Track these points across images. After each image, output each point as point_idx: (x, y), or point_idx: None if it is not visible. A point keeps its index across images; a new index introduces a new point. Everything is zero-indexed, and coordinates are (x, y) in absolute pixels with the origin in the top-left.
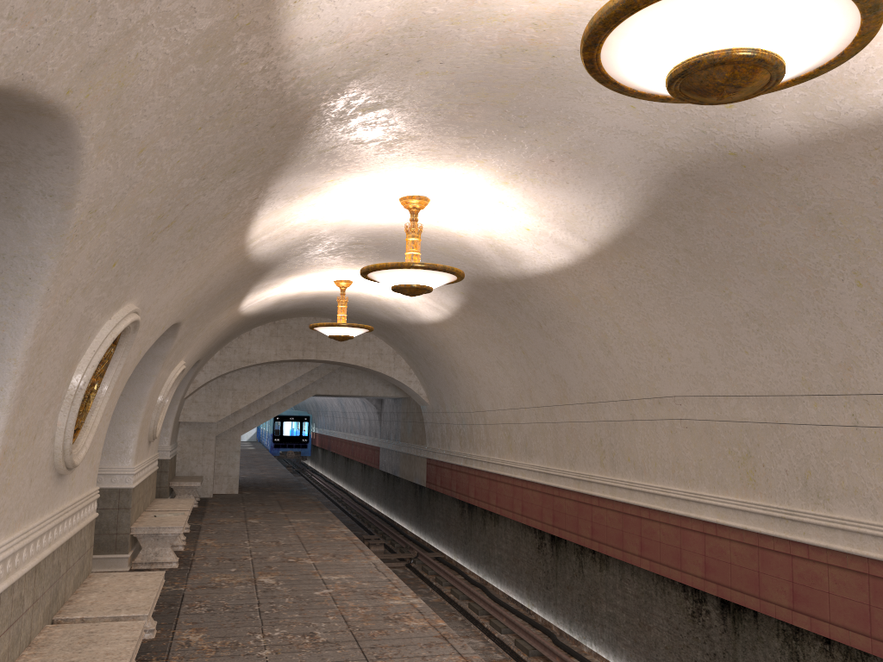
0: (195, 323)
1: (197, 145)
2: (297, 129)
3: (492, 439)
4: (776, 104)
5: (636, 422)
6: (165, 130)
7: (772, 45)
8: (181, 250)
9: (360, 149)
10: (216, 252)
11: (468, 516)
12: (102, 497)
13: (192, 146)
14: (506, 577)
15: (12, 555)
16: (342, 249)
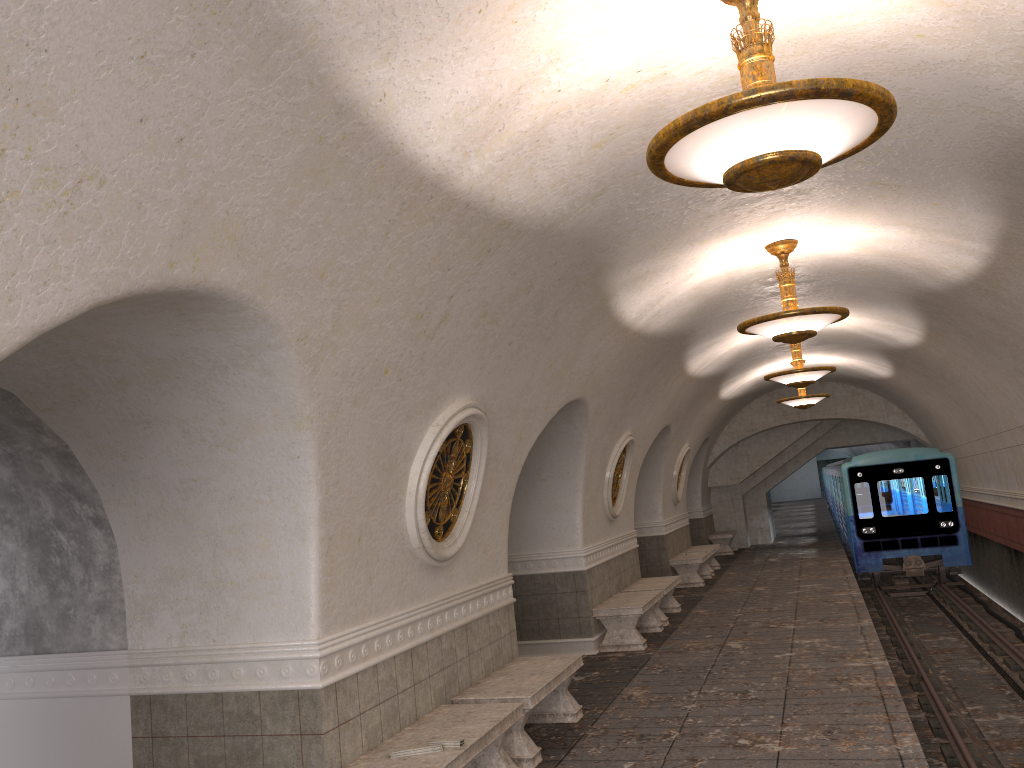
0: (683, 420)
1: (630, 371)
2: (681, 338)
3: (969, 470)
4: (919, 277)
5: (1020, 447)
6: (614, 377)
7: (796, 329)
8: (645, 399)
9: (727, 324)
10: (671, 388)
11: (974, 544)
12: (647, 542)
13: (629, 372)
14: (1001, 593)
15: (595, 553)
16: (773, 349)
